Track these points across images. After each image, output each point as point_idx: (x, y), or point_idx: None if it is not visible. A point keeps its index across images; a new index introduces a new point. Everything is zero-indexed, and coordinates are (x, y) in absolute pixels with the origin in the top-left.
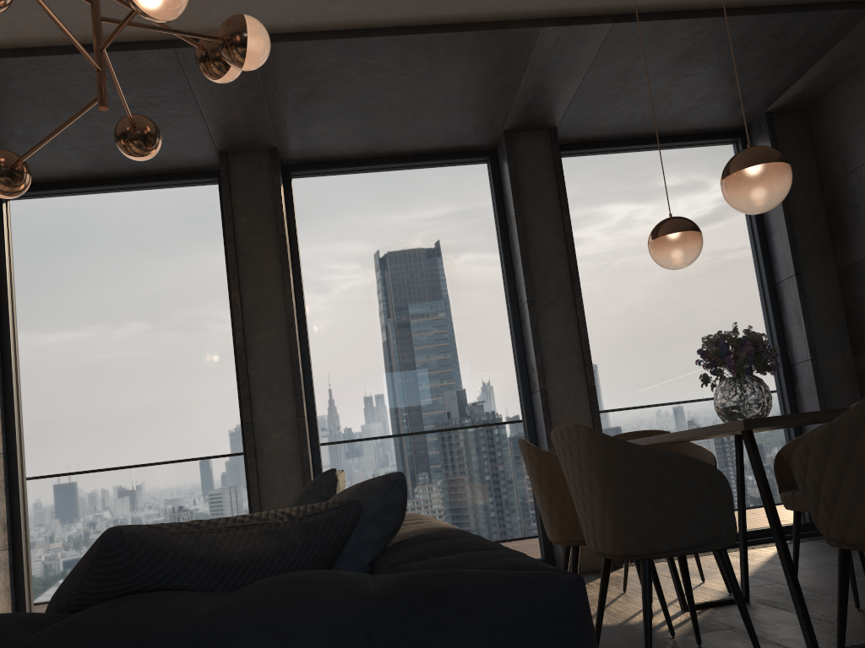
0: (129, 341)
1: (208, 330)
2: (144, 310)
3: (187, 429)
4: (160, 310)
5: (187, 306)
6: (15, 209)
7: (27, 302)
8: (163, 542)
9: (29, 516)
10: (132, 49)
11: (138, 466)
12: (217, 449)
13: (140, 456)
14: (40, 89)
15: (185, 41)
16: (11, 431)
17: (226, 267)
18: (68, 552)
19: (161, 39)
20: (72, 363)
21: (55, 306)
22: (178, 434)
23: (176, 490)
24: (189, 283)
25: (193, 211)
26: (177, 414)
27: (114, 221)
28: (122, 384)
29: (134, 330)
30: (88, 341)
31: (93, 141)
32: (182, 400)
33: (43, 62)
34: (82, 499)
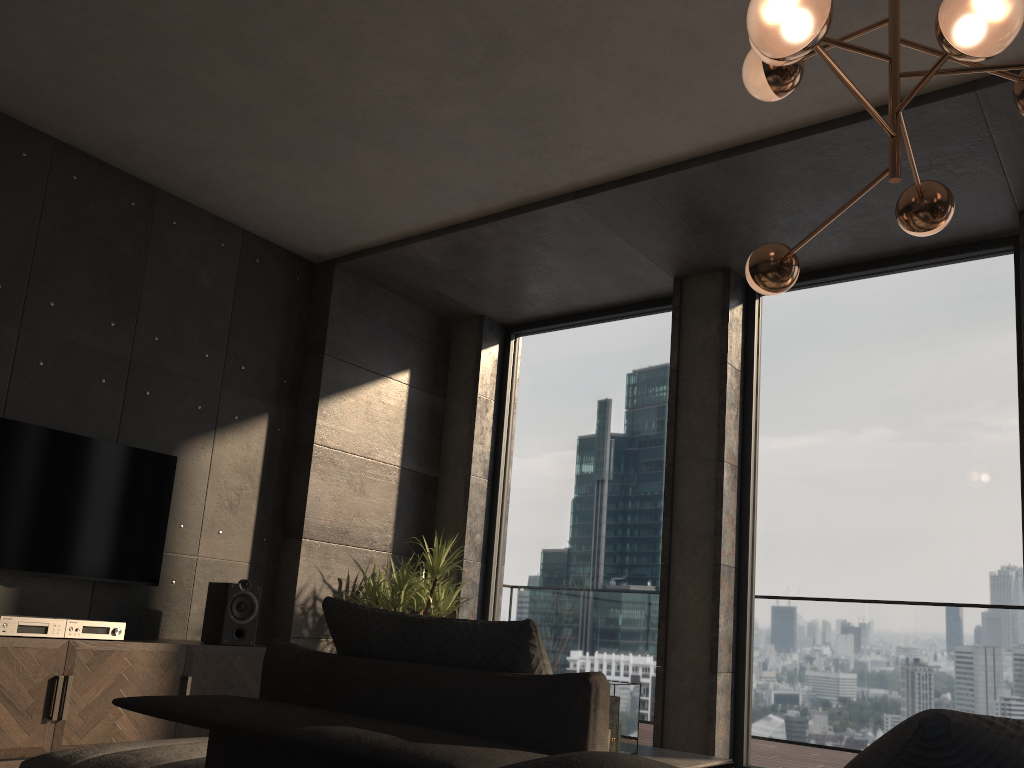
0: (880, 452)
1: (984, 442)
2: (901, 416)
3: (945, 567)
4: (922, 415)
5: (958, 412)
6: (767, 305)
7: (771, 405)
8: (998, 744)
9: (754, 640)
10: (919, 104)
11: (880, 604)
12: (985, 598)
13: (883, 593)
14: (808, 171)
15: (990, 79)
16: (744, 544)
17: (1017, 361)
18: (792, 689)
19: (958, 83)
20: (812, 474)
21: (799, 410)
22: (933, 572)
23: (925, 642)
24: (963, 382)
25: (975, 291)
26: (934, 547)
27: (873, 310)
28: (867, 503)
29: (887, 439)
30: (832, 450)
31: (858, 220)
32: (942, 530)
33: (815, 141)
34: (811, 631)
